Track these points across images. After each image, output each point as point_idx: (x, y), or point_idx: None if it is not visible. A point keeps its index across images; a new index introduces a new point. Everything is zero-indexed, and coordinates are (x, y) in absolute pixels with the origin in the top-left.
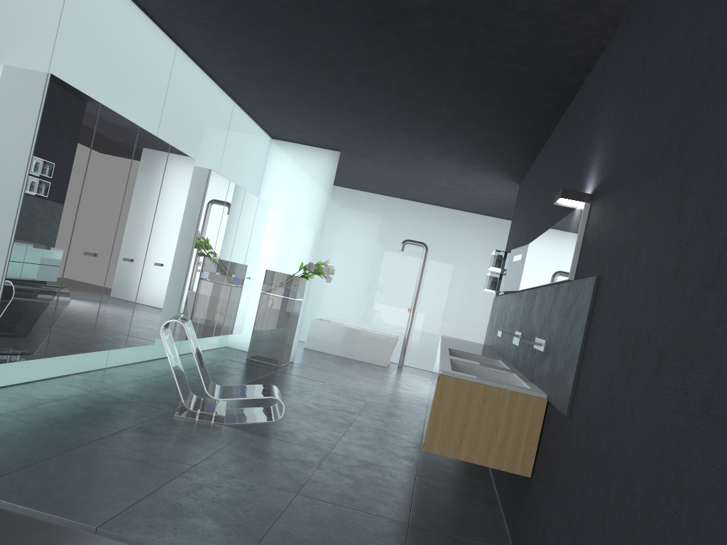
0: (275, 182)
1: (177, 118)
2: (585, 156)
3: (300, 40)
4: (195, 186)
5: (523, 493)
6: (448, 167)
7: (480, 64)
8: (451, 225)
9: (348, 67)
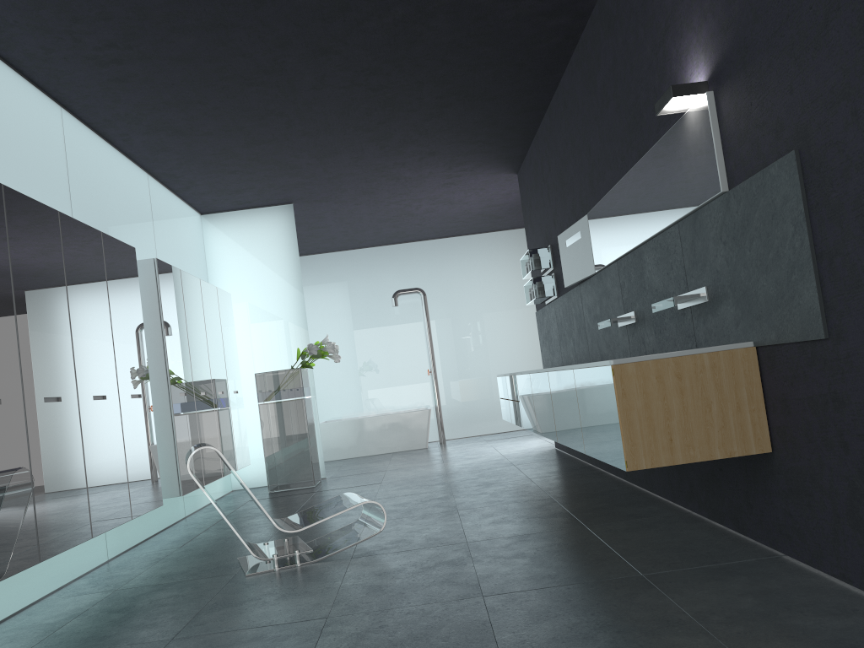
0: (224, 267)
1: (91, 204)
2: (662, 54)
3: (234, 41)
4: (142, 287)
5: (761, 479)
6: (430, 179)
7: (474, 3)
8: (440, 258)
9: (301, 65)
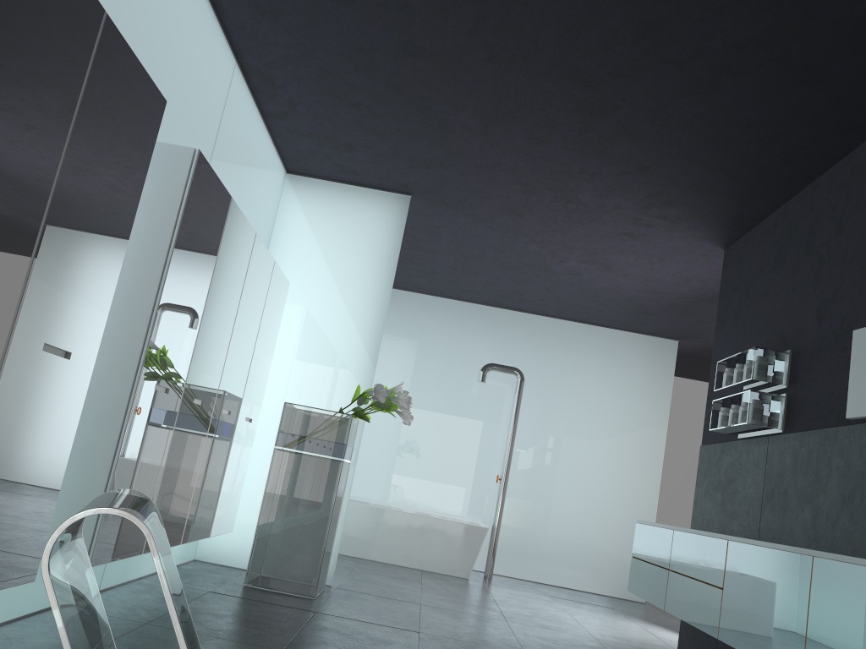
0: (292, 248)
1: (123, 19)
2: None
3: None
4: (159, 187)
5: None
6: (608, 218)
7: None
8: (551, 342)
9: None
